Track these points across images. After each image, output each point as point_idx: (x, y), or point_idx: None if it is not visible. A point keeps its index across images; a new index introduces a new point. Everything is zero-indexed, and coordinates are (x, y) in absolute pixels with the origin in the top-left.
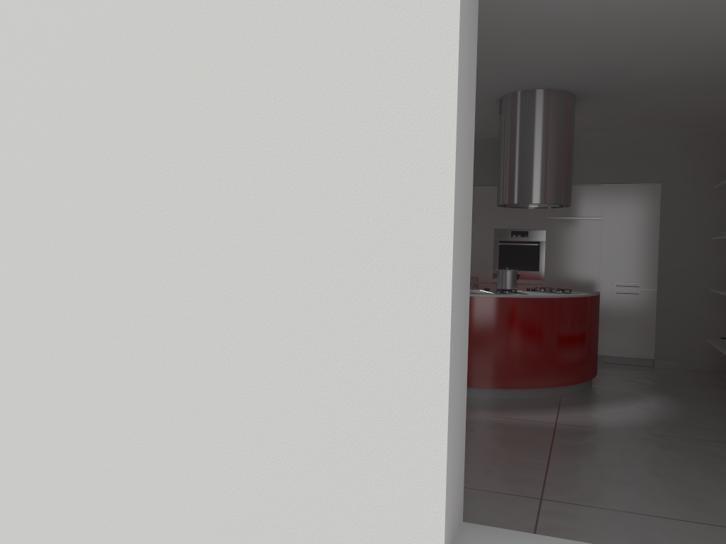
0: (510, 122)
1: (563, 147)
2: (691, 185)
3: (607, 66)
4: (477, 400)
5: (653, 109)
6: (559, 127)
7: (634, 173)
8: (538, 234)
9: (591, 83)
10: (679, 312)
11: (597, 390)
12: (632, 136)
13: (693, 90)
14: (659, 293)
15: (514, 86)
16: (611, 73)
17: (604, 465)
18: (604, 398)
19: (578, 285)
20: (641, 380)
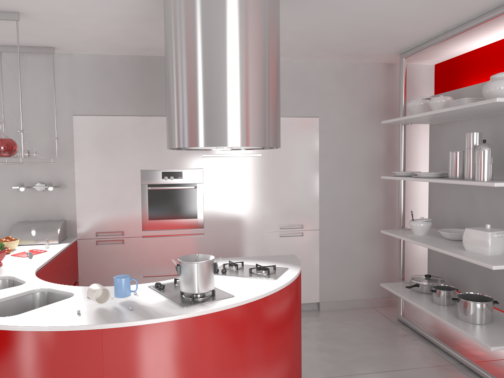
0: (190, 6)
1: (274, 57)
2: (346, 120)
3: None
4: None
5: (343, 24)
6: (268, 22)
7: (292, 105)
8: (194, 174)
9: None
10: (340, 250)
11: None
12: (289, 64)
13: None
14: (321, 233)
15: None
16: None
17: None
18: None
19: (242, 231)
20: (332, 346)
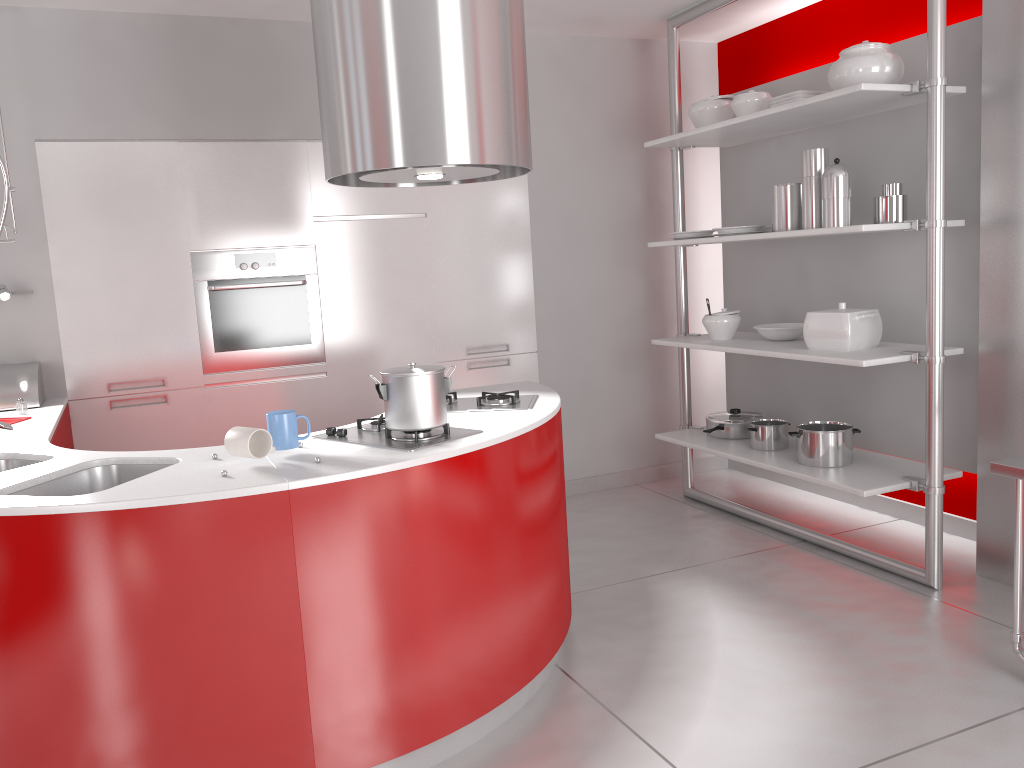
0: None
1: (520, 3)
2: (574, 145)
3: None
4: None
5: None
6: None
7: None
8: (300, 257)
9: None
10: (576, 387)
11: (581, 610)
12: None
13: None
14: (541, 358)
15: None
16: None
17: None
18: (633, 635)
19: (398, 362)
20: (590, 545)
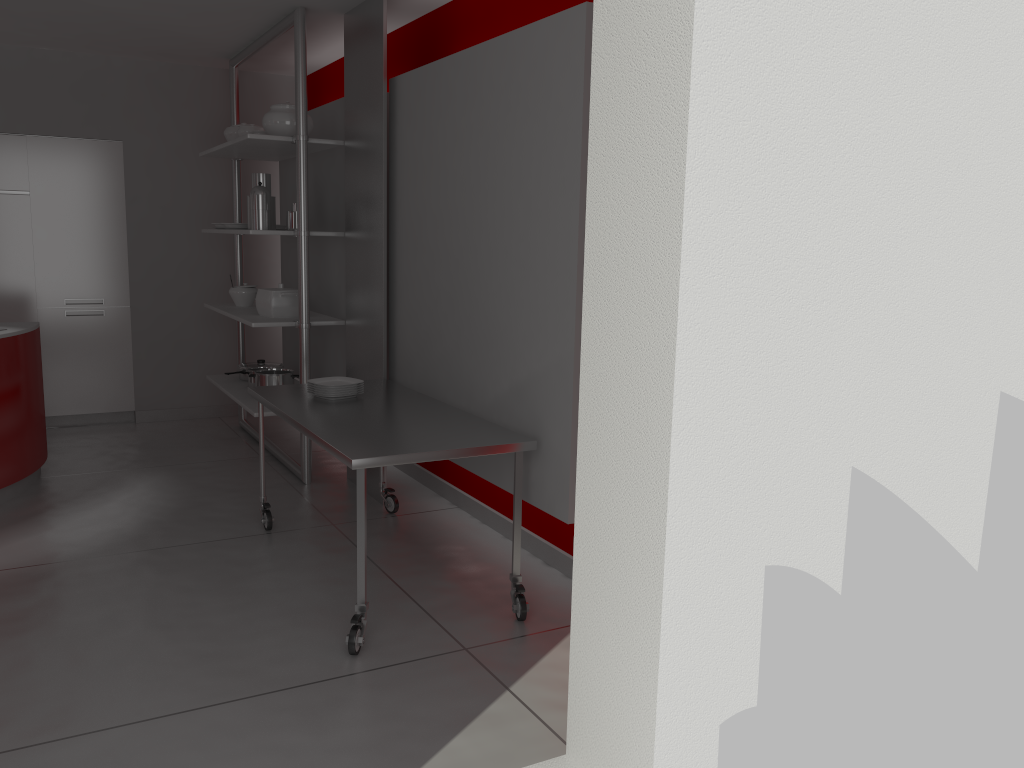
0: None
1: None
2: (168, 148)
3: None
4: None
5: (101, 19)
6: None
7: (78, 120)
8: None
9: None
10: (166, 337)
11: (51, 484)
12: (70, 58)
13: (162, 1)
14: (134, 312)
15: None
16: None
17: (76, 637)
18: (65, 497)
19: (1, 306)
20: (121, 450)
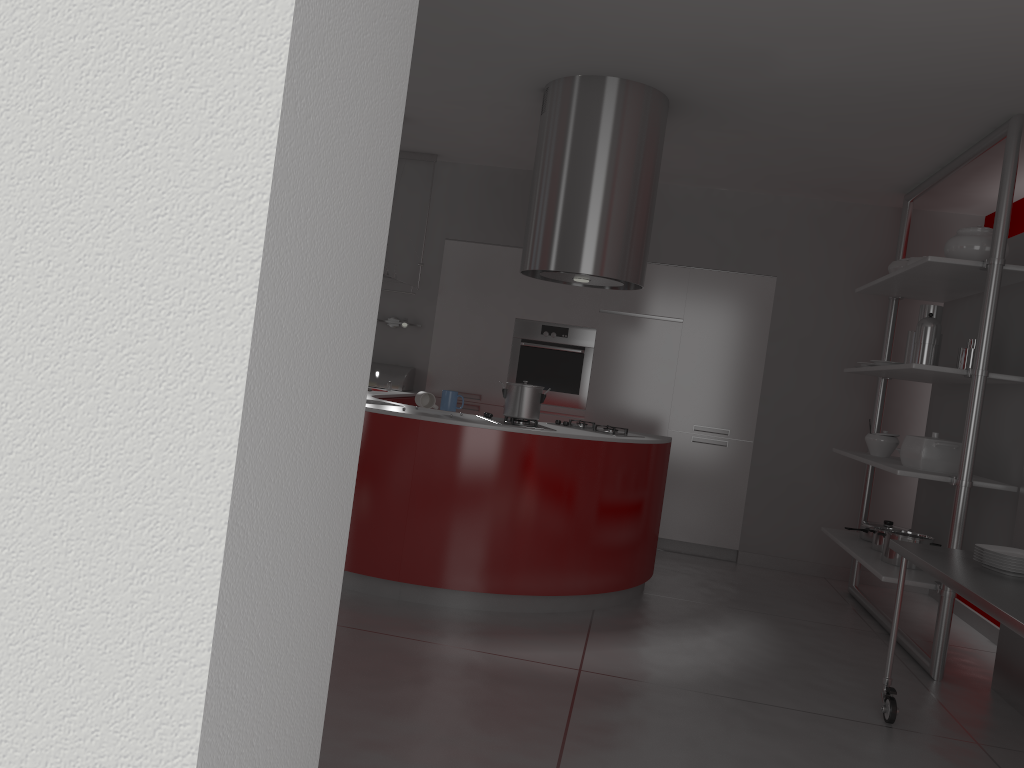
0: (558, 127)
1: (642, 184)
2: (820, 286)
3: (733, 43)
4: (448, 612)
5: (784, 150)
6: (639, 148)
7: (738, 255)
8: (584, 334)
9: (699, 77)
10: (783, 479)
11: (652, 602)
12: (742, 197)
13: (855, 120)
14: (756, 448)
15: (570, 61)
16: (736, 60)
17: None
18: (663, 618)
19: (637, 422)
20: (720, 586)
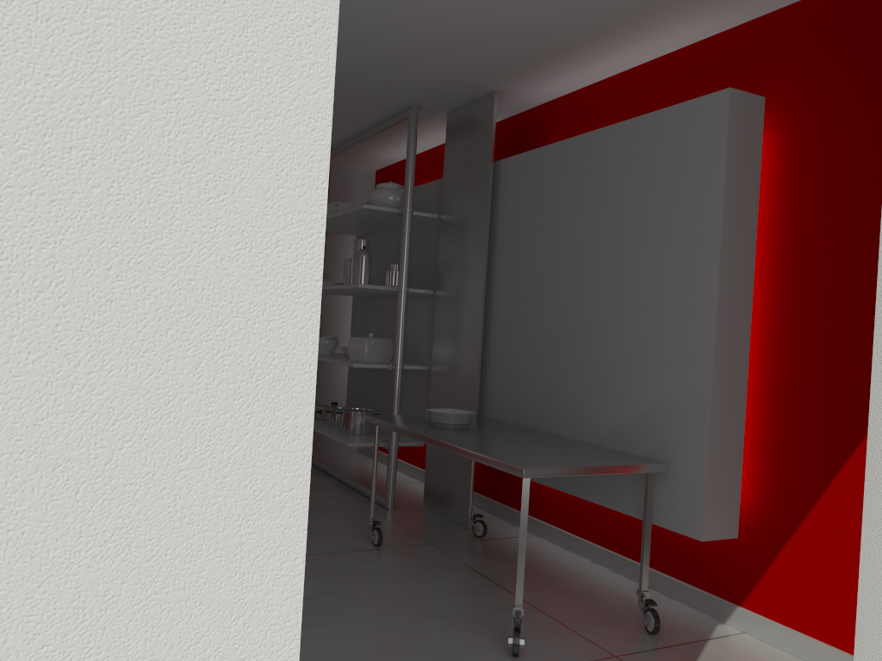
0: None
1: None
2: None
3: None
4: None
5: None
6: None
7: None
8: None
9: None
10: None
11: None
12: None
13: None
14: None
15: None
16: None
17: None
18: None
19: None
20: None
